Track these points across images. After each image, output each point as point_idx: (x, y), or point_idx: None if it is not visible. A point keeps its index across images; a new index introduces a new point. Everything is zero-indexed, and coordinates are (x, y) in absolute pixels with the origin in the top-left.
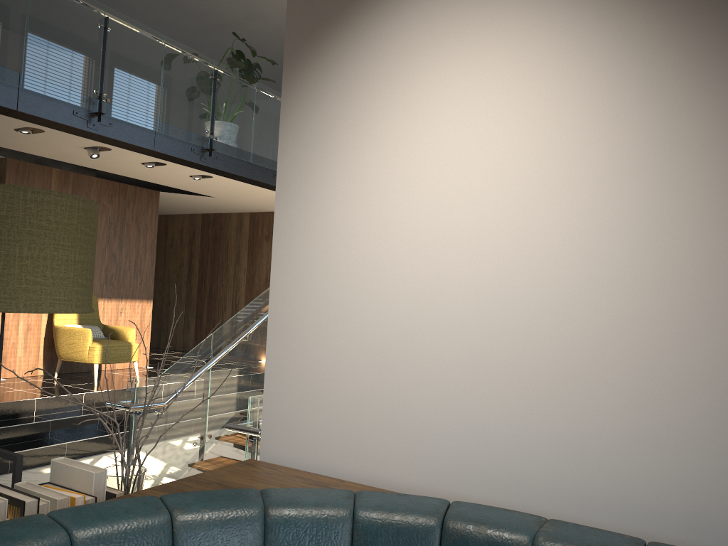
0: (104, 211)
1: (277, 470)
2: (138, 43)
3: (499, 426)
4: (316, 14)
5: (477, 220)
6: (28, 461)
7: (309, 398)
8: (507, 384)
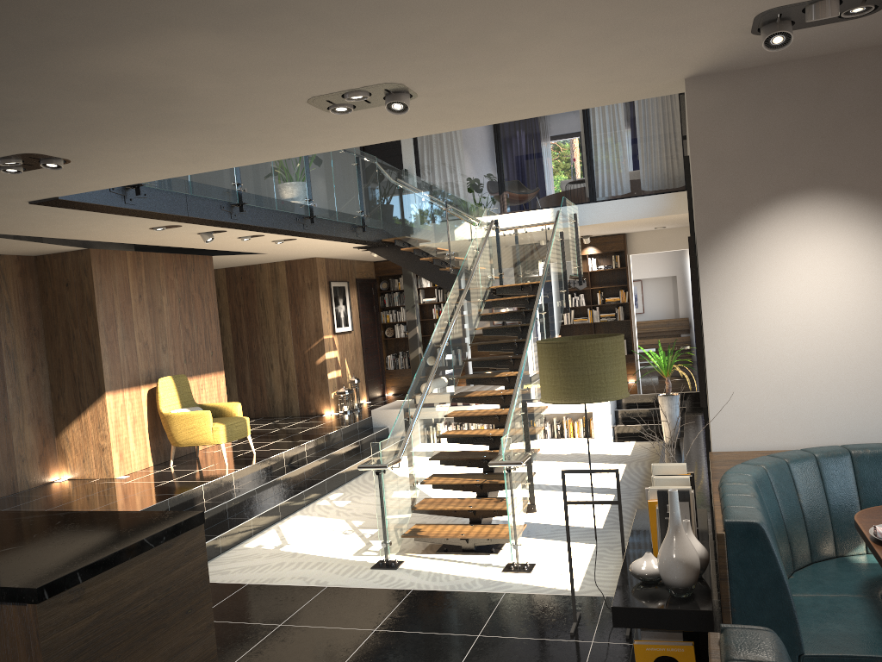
0: (173, 287)
1: (734, 452)
2: None
3: (848, 411)
4: (715, 221)
5: (826, 322)
6: (231, 540)
7: (740, 416)
8: (850, 392)
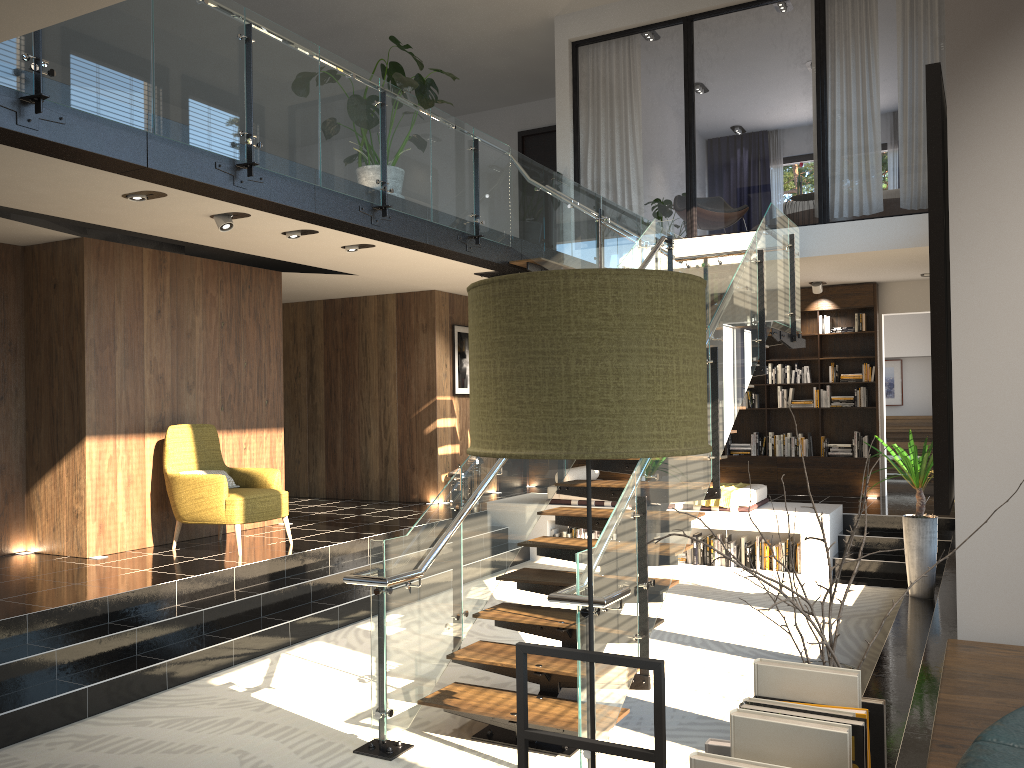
0: (214, 305)
1: (1023, 651)
2: (288, 60)
3: None
4: None
5: None
6: (189, 669)
7: None
8: None
